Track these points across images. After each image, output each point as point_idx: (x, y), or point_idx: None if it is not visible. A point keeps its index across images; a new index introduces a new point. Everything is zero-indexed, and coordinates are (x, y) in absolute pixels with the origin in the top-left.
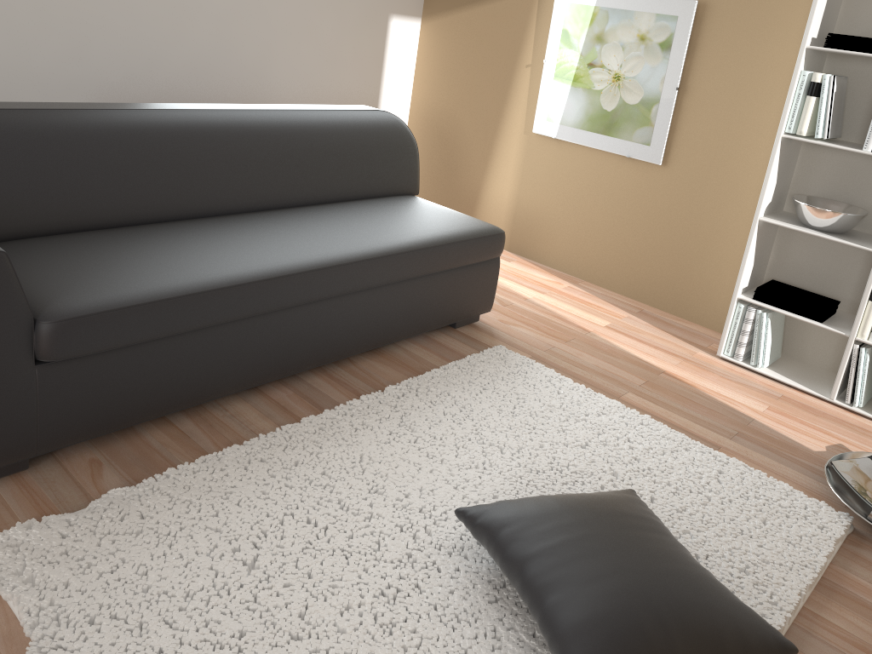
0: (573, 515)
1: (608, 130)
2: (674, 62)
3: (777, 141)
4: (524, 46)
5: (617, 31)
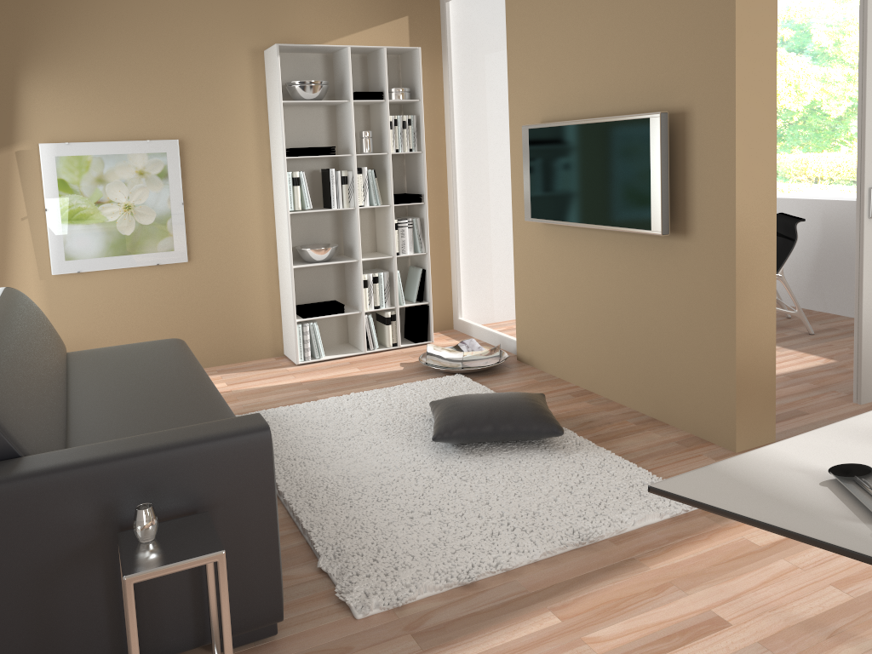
0: (470, 401)
1: (133, 250)
2: (175, 185)
3: (289, 217)
4: (14, 201)
5: (117, 171)
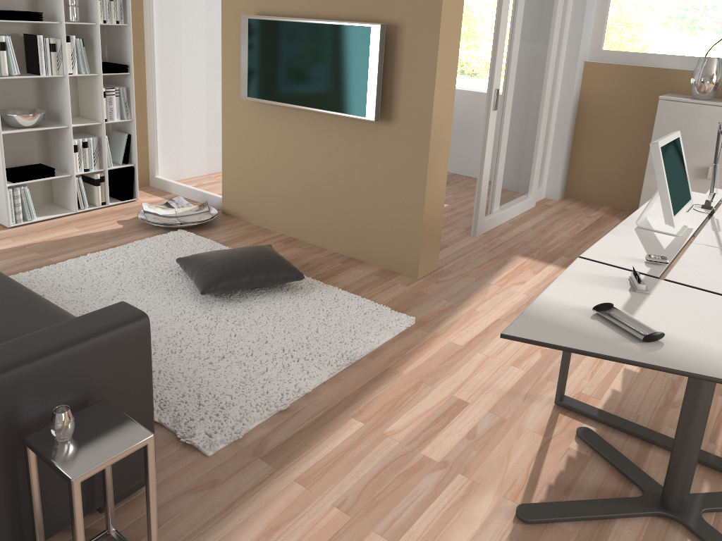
0: (224, 258)
1: None
2: None
3: None
4: None
5: None
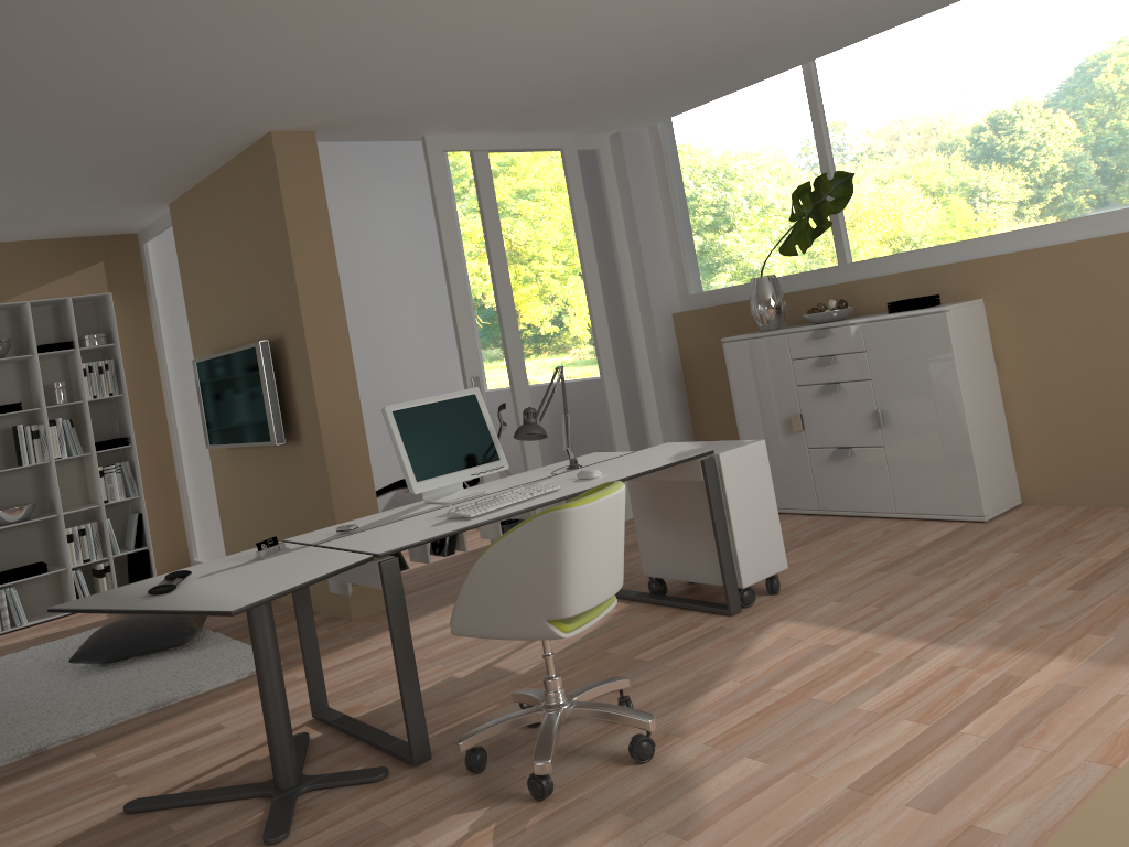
0: (116, 622)
1: None
2: None
3: None
4: None
5: None
